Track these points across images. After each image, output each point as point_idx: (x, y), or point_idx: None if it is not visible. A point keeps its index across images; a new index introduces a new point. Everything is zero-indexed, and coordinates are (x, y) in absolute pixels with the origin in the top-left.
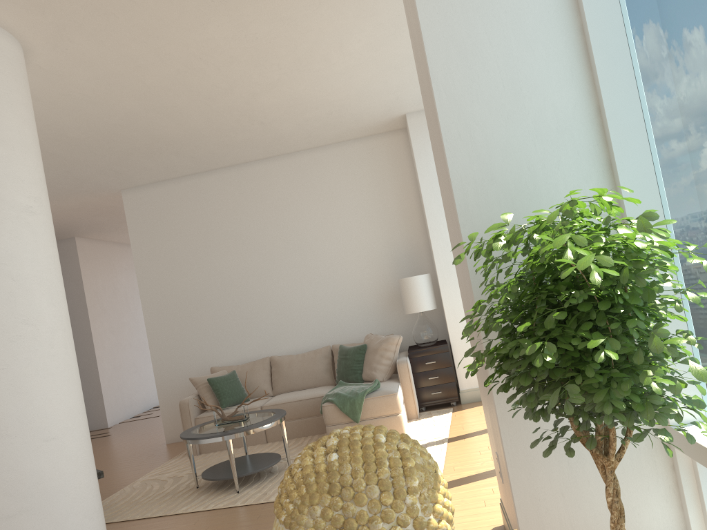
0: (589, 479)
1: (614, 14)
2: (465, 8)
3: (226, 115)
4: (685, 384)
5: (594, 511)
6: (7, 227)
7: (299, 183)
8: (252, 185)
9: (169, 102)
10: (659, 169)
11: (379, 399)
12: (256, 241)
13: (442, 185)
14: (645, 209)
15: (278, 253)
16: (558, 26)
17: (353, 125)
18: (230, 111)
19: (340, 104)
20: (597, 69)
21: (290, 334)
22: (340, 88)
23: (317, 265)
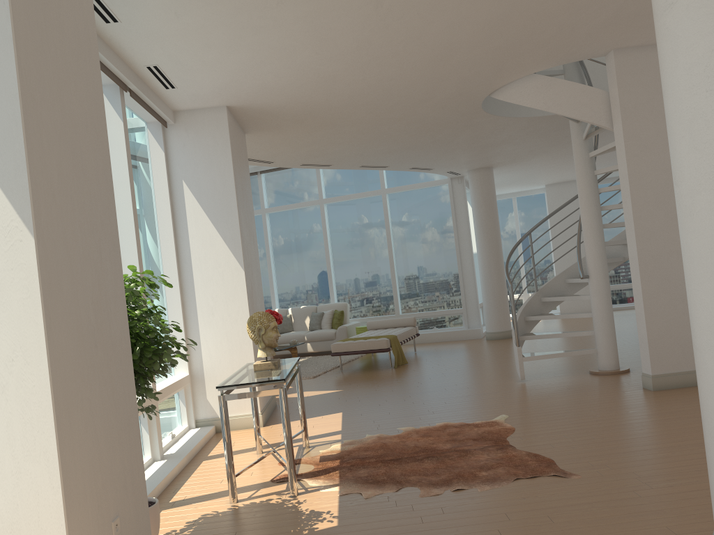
0: None
1: None
2: None
3: None
4: None
5: None
6: (658, 50)
7: None
8: None
9: None
10: None
11: None
12: None
13: (60, 173)
14: None
15: None
16: None
17: None
18: None
19: None
20: None
21: None
22: None
23: None
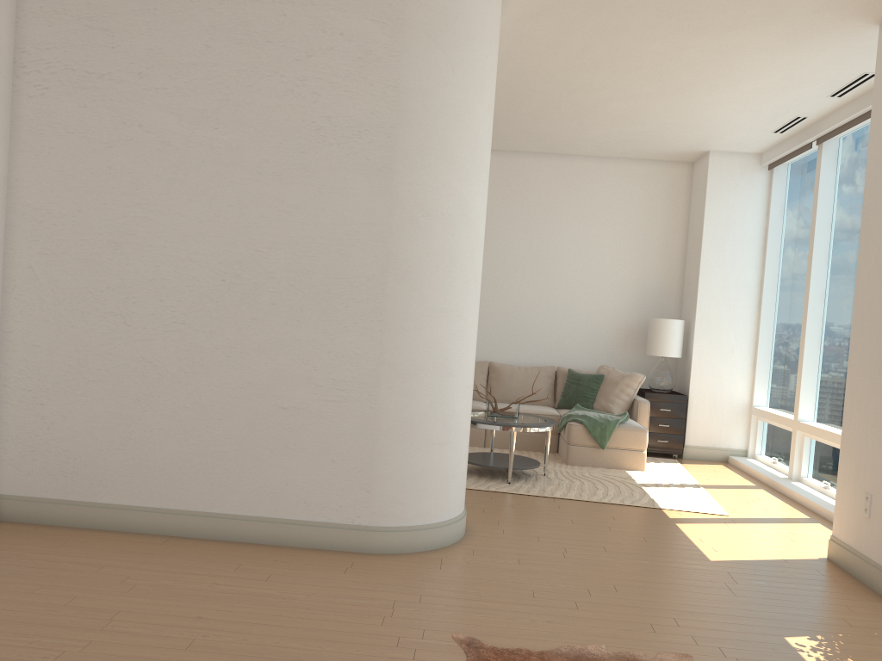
0: None
1: None
2: None
3: (561, 108)
4: None
5: None
6: (480, 189)
7: (565, 189)
8: (513, 178)
9: (533, 85)
10: None
11: (629, 432)
12: (502, 237)
13: (876, 259)
14: None
15: (522, 256)
16: None
17: (651, 147)
18: (570, 106)
19: (667, 127)
20: None
21: (512, 344)
22: (686, 115)
23: (560, 280)
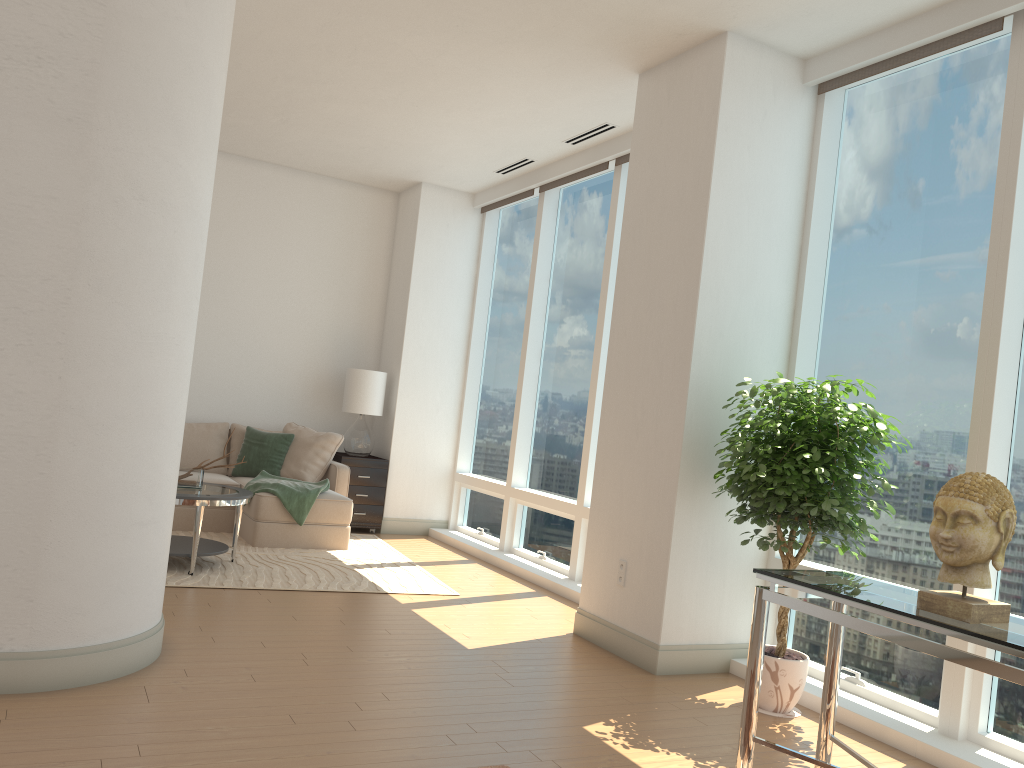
0: (715, 587)
1: (823, 248)
2: (741, 194)
3: (268, 97)
4: None
5: (711, 612)
6: (210, 175)
7: (249, 201)
8: None
9: (243, 58)
10: (821, 371)
11: (331, 504)
12: None
13: (634, 315)
14: None
15: None
16: (788, 238)
17: (359, 167)
18: (280, 96)
19: (386, 145)
20: (805, 283)
21: None
22: (414, 135)
23: (238, 315)
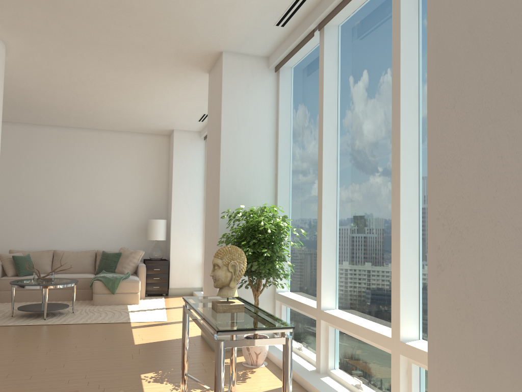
0: None
1: (287, 143)
2: (239, 123)
3: (78, 104)
4: (284, 272)
5: None
6: None
7: (98, 148)
8: (66, 142)
9: (53, 91)
10: (291, 201)
11: (129, 283)
12: (61, 176)
13: (209, 184)
14: (284, 213)
15: (74, 187)
16: (269, 140)
17: (143, 127)
18: (82, 103)
19: (143, 116)
20: (278, 160)
21: (69, 238)
22: (149, 110)
23: (98, 200)
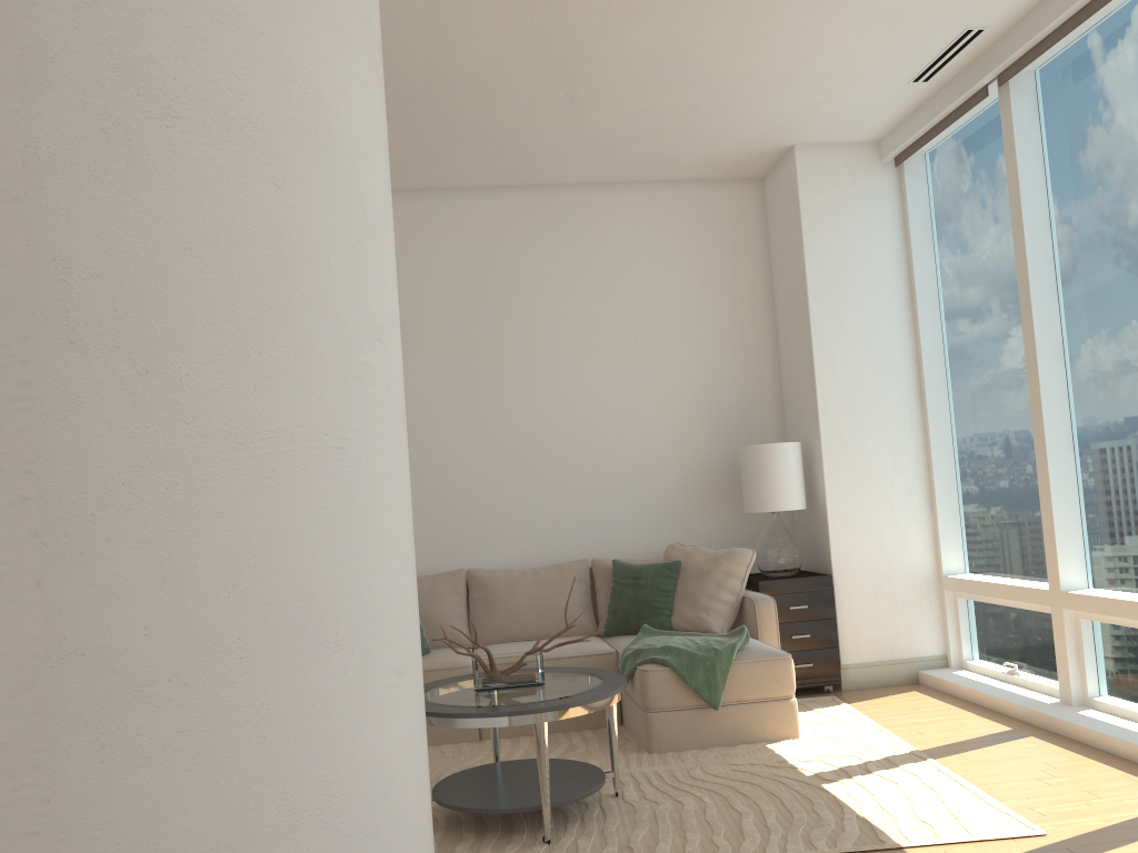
0: None
1: None
2: None
3: (534, 55)
4: None
5: None
6: (357, 66)
7: (556, 245)
8: (462, 235)
9: None
10: None
11: (758, 666)
12: (457, 341)
13: None
14: None
15: (498, 371)
16: None
17: (697, 149)
18: (550, 46)
19: (729, 89)
20: None
21: (503, 530)
22: (769, 48)
23: (572, 404)
